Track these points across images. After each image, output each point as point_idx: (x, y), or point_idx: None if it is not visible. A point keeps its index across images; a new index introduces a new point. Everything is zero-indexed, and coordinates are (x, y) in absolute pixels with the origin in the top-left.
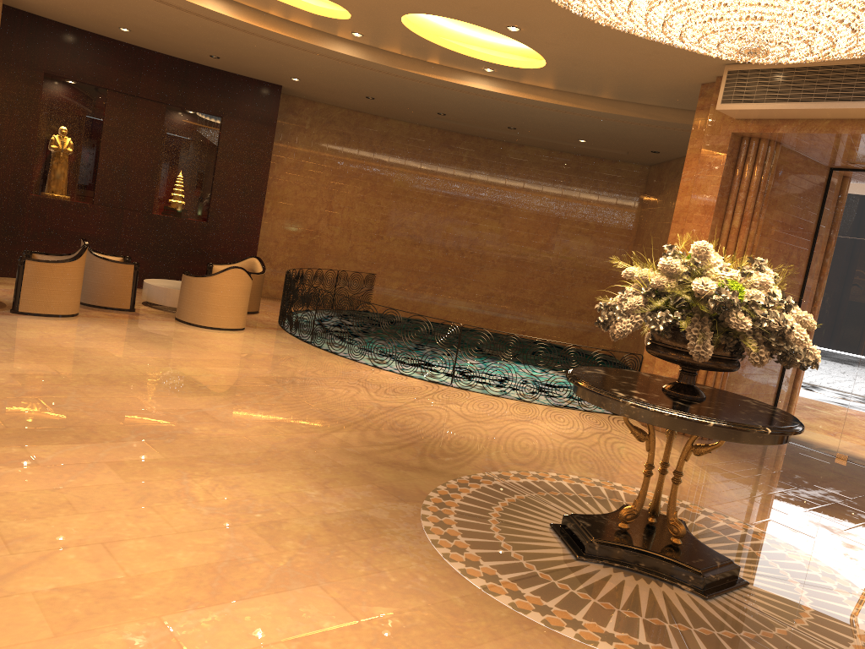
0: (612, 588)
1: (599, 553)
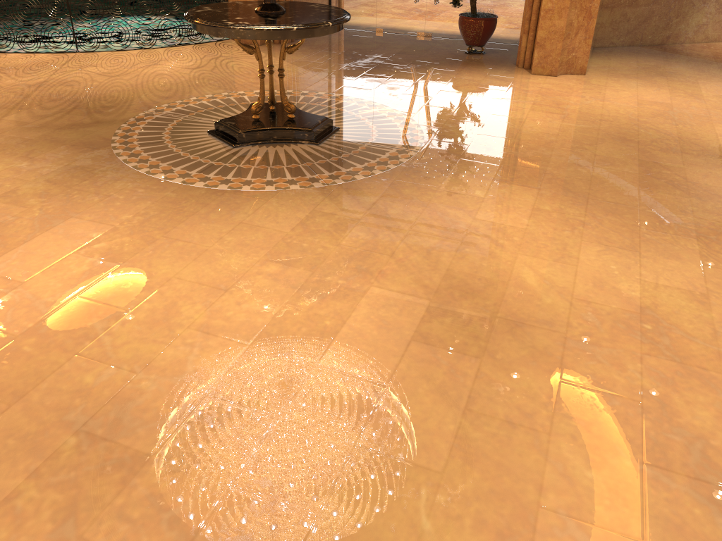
0: (262, 157)
1: (246, 139)
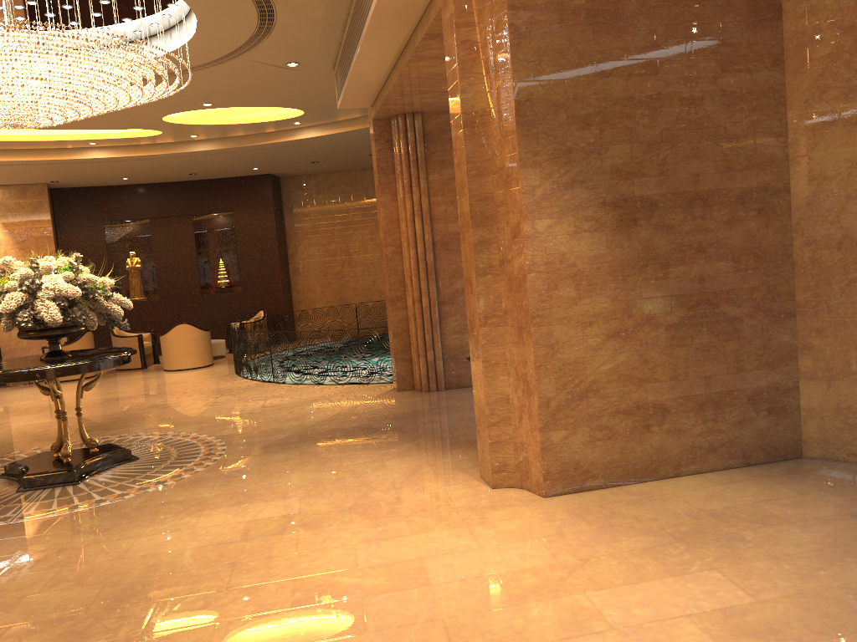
0: None
1: (10, 472)
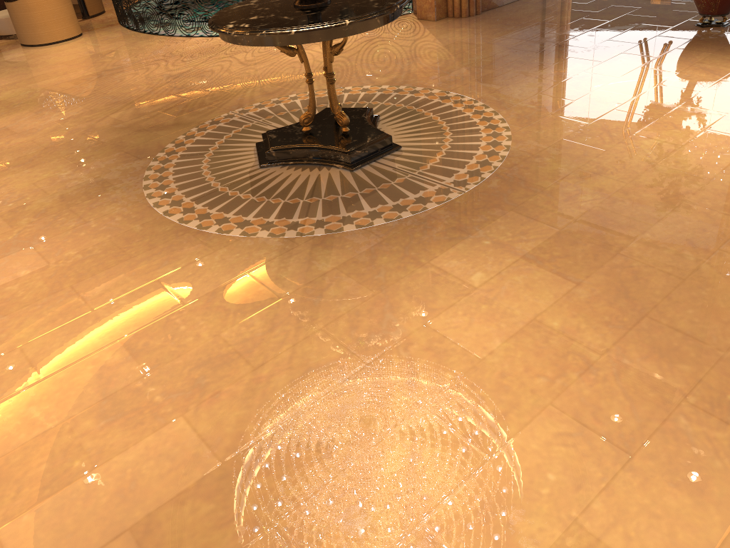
0: (276, 184)
1: (277, 158)
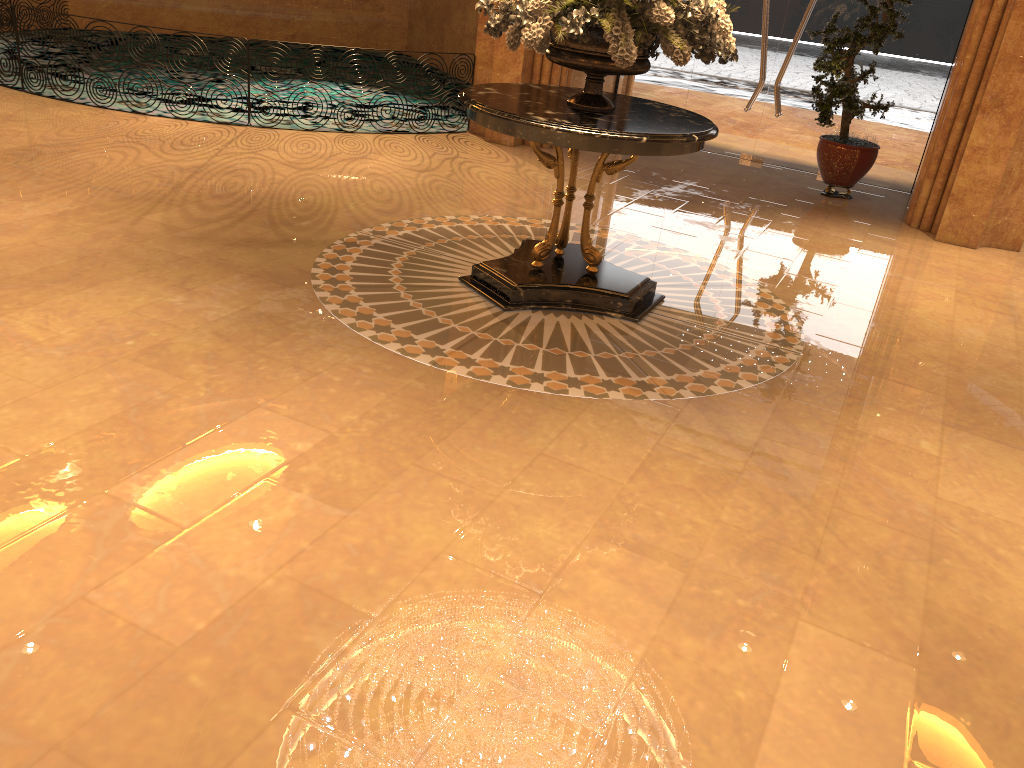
0: (552, 332)
1: (525, 299)
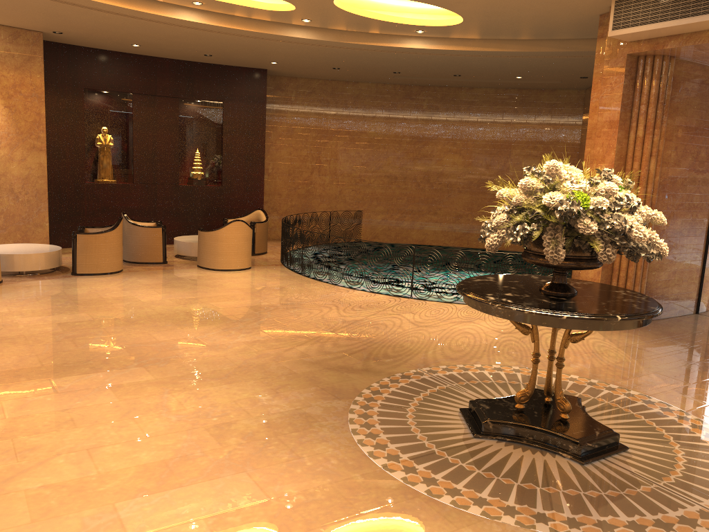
0: (499, 460)
1: (493, 430)
